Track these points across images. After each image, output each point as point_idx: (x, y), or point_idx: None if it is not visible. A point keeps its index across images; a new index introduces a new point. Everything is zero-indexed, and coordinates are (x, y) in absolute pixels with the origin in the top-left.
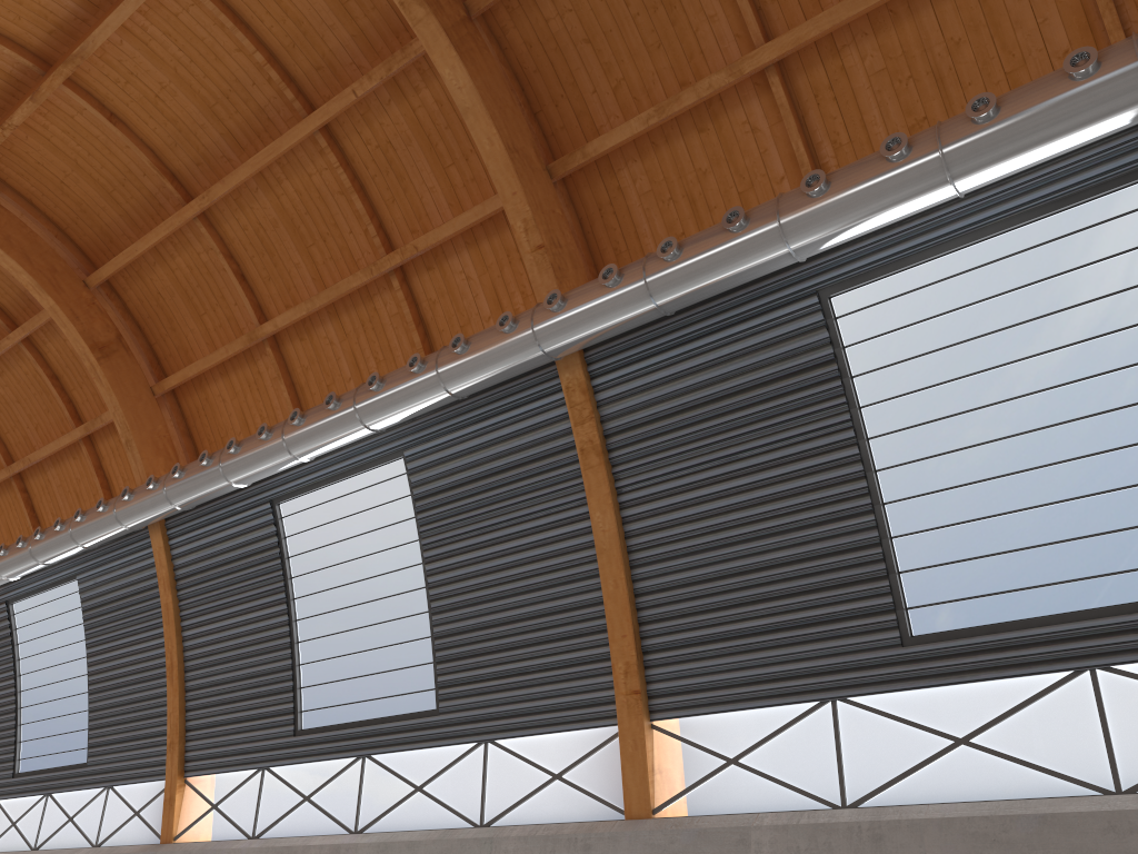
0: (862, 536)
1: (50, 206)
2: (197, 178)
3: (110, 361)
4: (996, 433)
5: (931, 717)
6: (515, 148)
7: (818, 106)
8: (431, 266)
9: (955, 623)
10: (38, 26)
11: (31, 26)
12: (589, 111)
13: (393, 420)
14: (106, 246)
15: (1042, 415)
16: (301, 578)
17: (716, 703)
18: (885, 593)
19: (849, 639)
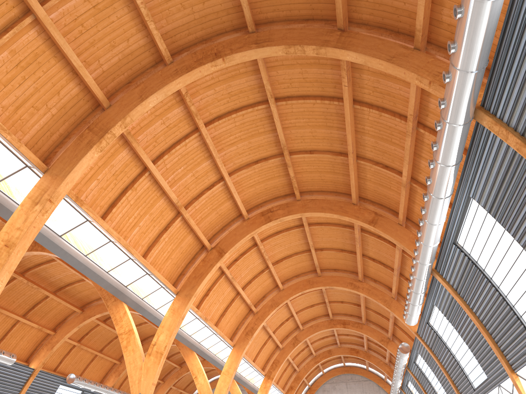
0: None
1: (326, 188)
2: (345, 148)
3: (378, 224)
4: None
5: None
6: (391, 57)
7: None
8: (426, 114)
9: None
10: (272, 147)
11: (270, 148)
12: (410, 11)
13: (447, 189)
14: (349, 187)
15: None
16: (486, 268)
17: None
18: None
19: None
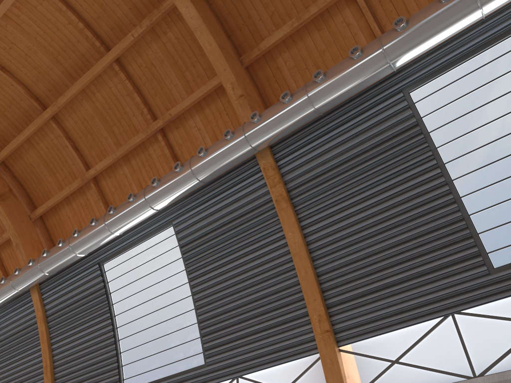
0: (452, 217)
1: None
2: (49, 98)
3: (6, 202)
4: None
5: None
6: (222, 47)
7: (381, 6)
8: (178, 126)
9: None
10: None
11: None
12: (258, 30)
13: (167, 202)
14: (1, 142)
15: None
16: (118, 303)
17: (378, 329)
18: (472, 246)
19: (455, 277)
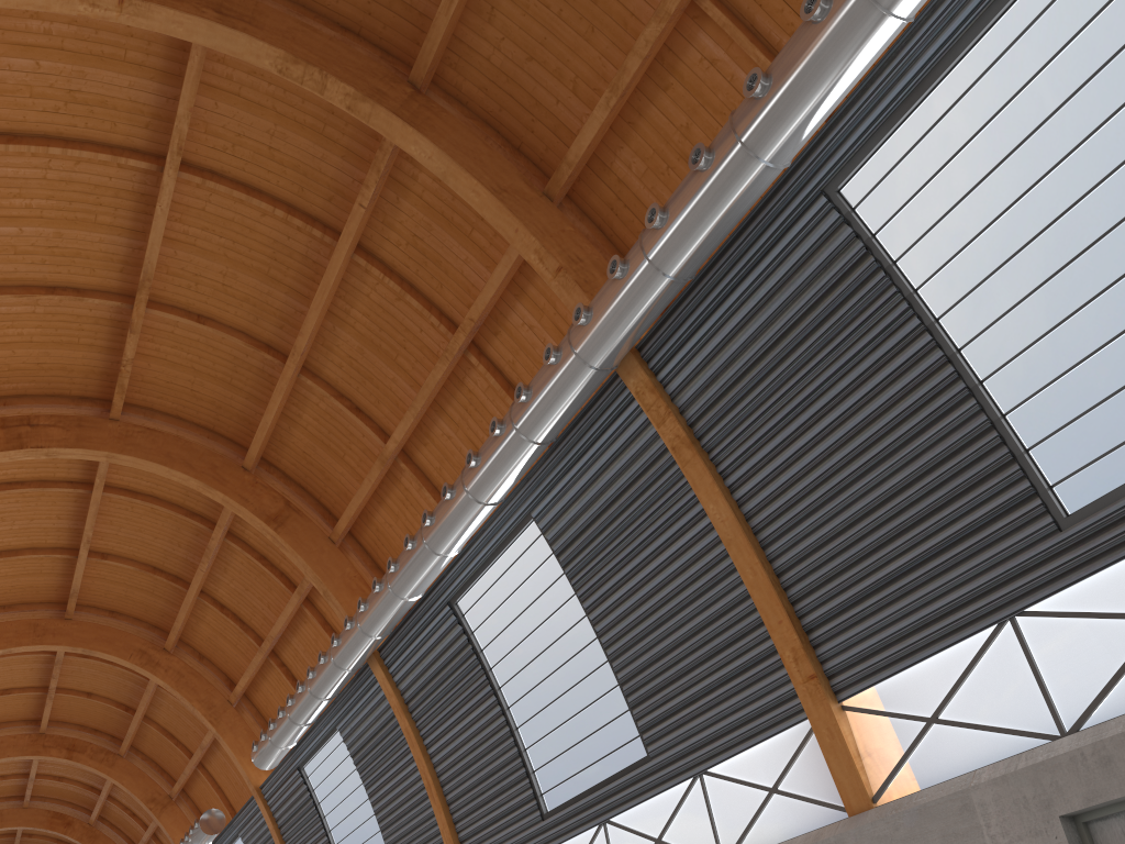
0: (971, 426)
1: (193, 414)
2: (286, 339)
3: (286, 527)
4: (1068, 253)
5: (1124, 600)
6: (501, 188)
7: (761, 7)
8: (497, 330)
9: (1109, 483)
10: (110, 269)
11: (105, 272)
12: (562, 122)
13: (503, 488)
14: (248, 429)
15: (1110, 211)
16: (498, 666)
17: (894, 662)
18: (1018, 479)
19: (1002, 544)
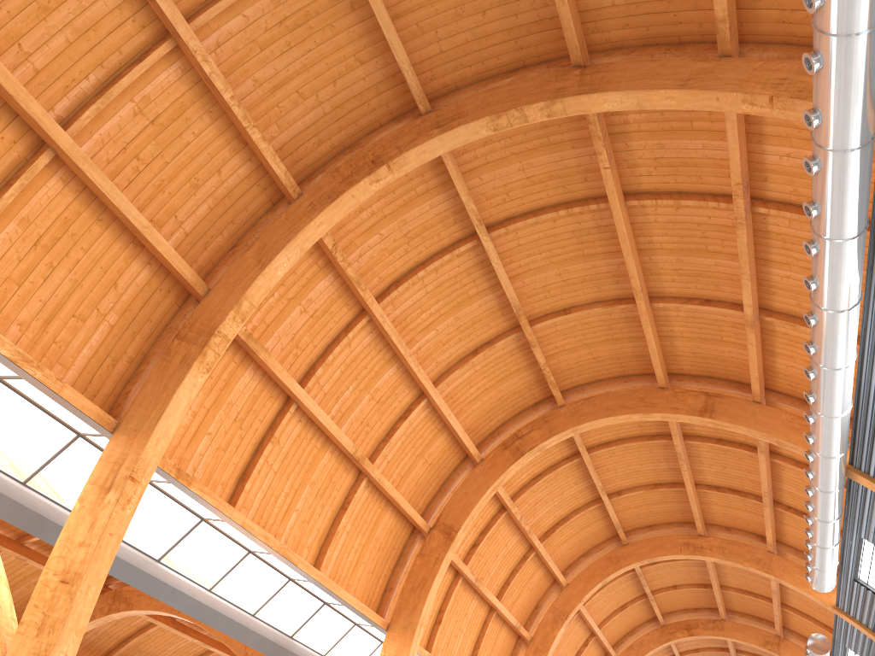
0: None
1: (605, 372)
2: (626, 287)
3: (717, 411)
4: None
5: None
6: (685, 80)
7: None
8: (763, 177)
9: None
10: (496, 318)
11: (494, 321)
12: None
13: (852, 289)
14: (646, 360)
15: None
16: None
17: None
18: None
19: None
